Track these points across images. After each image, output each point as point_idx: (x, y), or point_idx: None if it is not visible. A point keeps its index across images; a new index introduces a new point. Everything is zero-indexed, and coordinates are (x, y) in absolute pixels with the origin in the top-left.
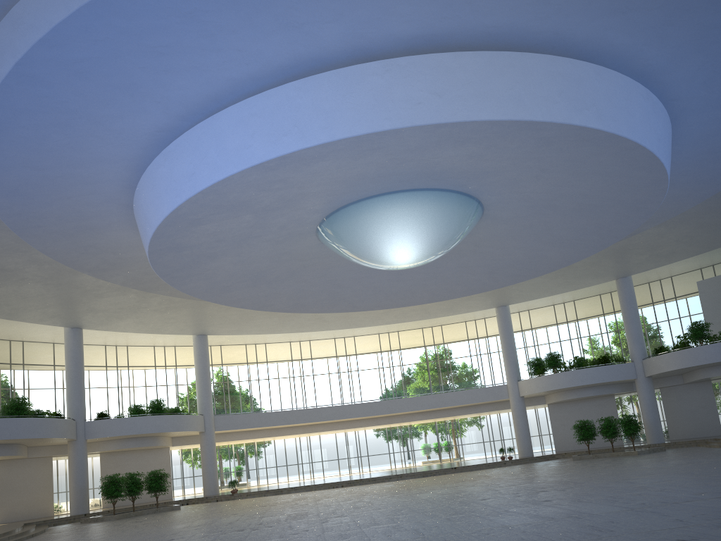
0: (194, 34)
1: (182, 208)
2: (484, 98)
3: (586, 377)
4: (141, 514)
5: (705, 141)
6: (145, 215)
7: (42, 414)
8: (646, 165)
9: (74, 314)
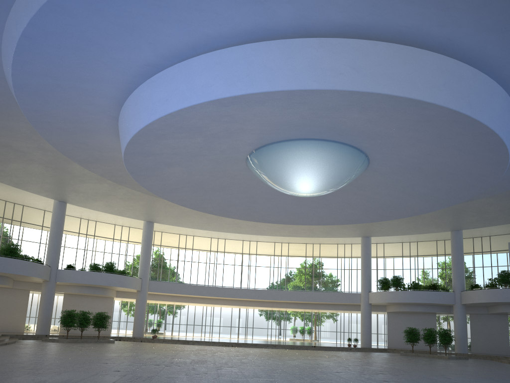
0: None
1: (154, 123)
2: (389, 78)
3: (418, 297)
4: (86, 342)
5: None
6: (126, 125)
7: (28, 258)
8: (495, 149)
9: (63, 191)
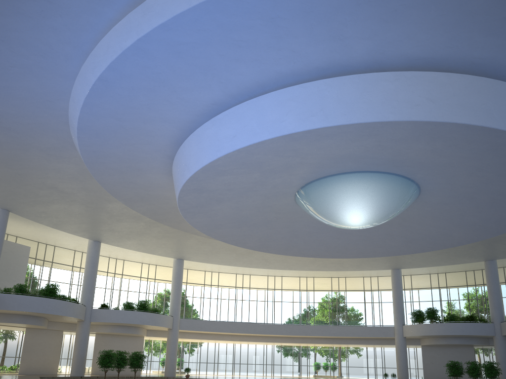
0: (268, 34)
1: (219, 160)
2: (465, 107)
3: (457, 329)
4: None
5: None
6: (186, 163)
7: (66, 298)
8: None
9: (99, 231)
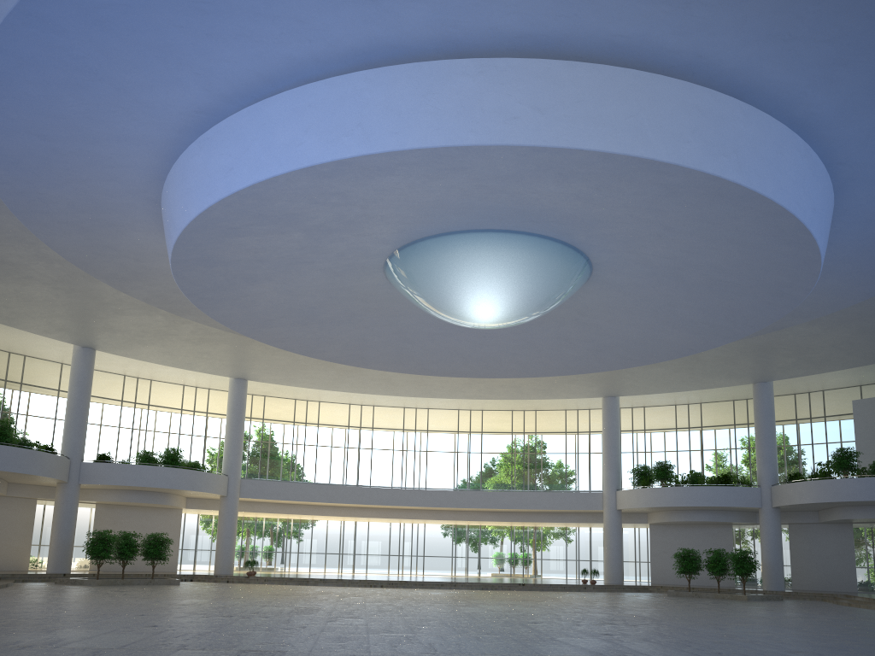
0: None
1: (213, 210)
2: (597, 123)
3: (699, 497)
4: (130, 584)
5: None
6: (171, 214)
7: (29, 445)
8: (795, 239)
9: (87, 330)
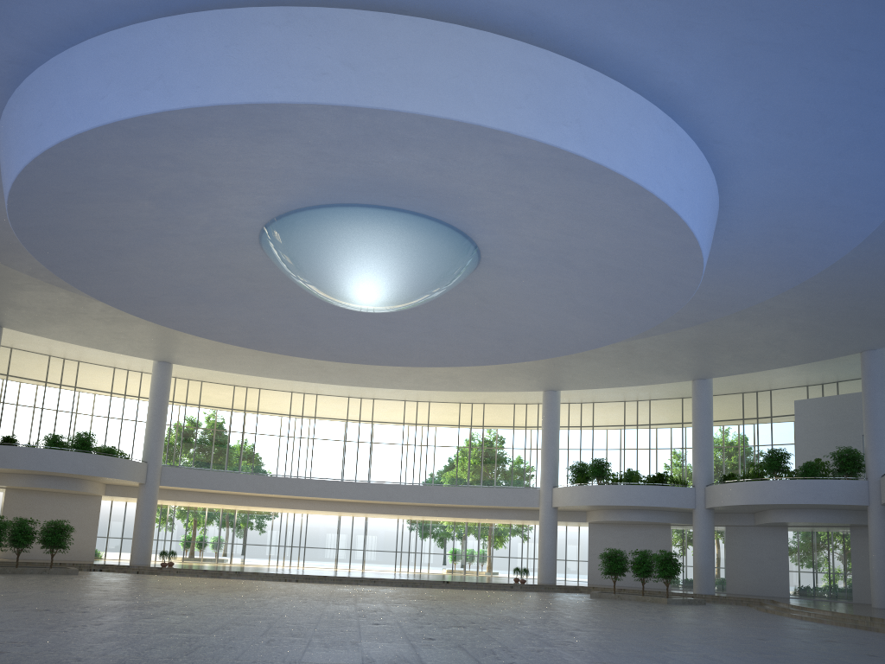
0: None
1: (32, 171)
2: (416, 82)
3: (632, 496)
4: (22, 572)
5: (770, 209)
6: (2, 176)
7: None
8: (666, 222)
9: None
